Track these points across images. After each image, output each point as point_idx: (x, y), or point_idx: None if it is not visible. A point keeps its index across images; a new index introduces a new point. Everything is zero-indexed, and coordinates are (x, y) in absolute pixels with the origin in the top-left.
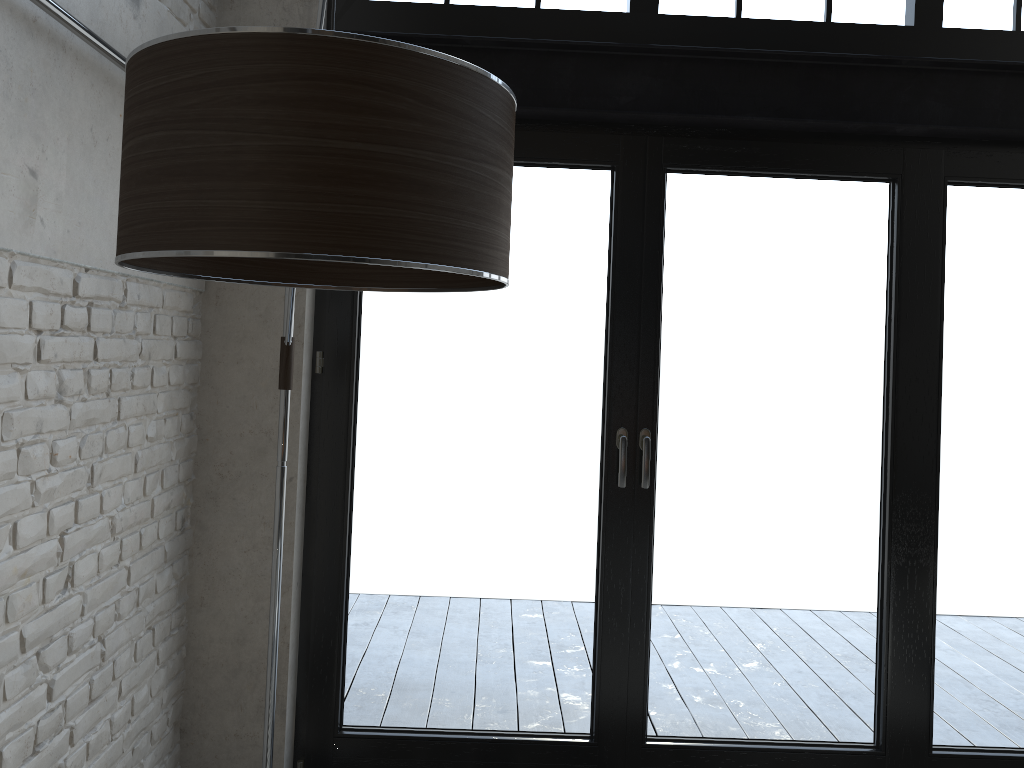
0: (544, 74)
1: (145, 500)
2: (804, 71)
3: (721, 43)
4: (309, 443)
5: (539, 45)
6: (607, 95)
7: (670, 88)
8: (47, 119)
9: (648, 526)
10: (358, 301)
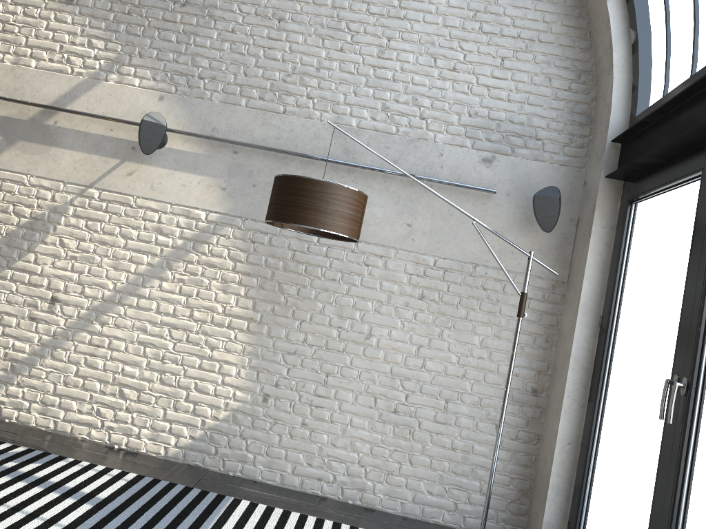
0: (675, 123)
1: (491, 362)
2: None
3: None
4: (593, 367)
5: (668, 106)
6: (695, 122)
7: None
8: (418, 209)
9: (676, 460)
10: (614, 286)
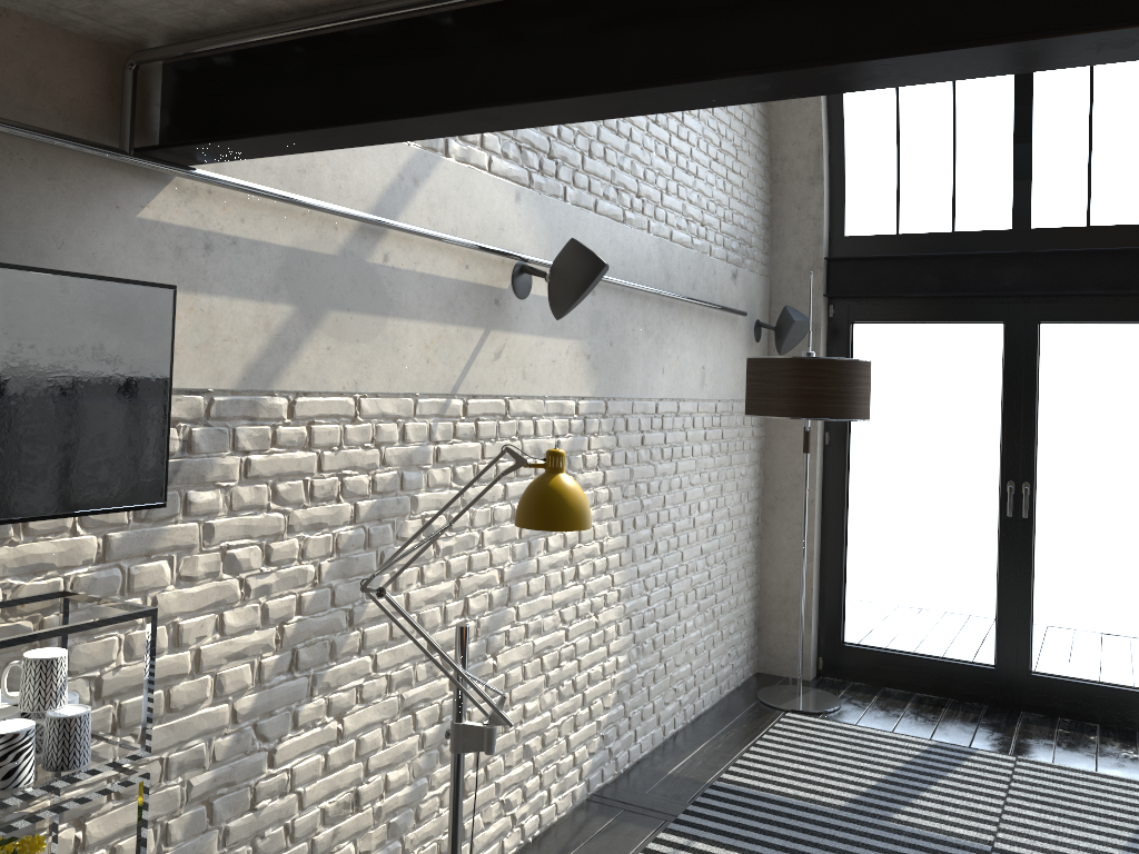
0: (956, 271)
1: (740, 504)
2: (1133, 257)
3: (1074, 243)
4: (822, 482)
5: (951, 255)
6: (996, 281)
7: (1038, 274)
8: (707, 345)
9: (1029, 541)
10: None
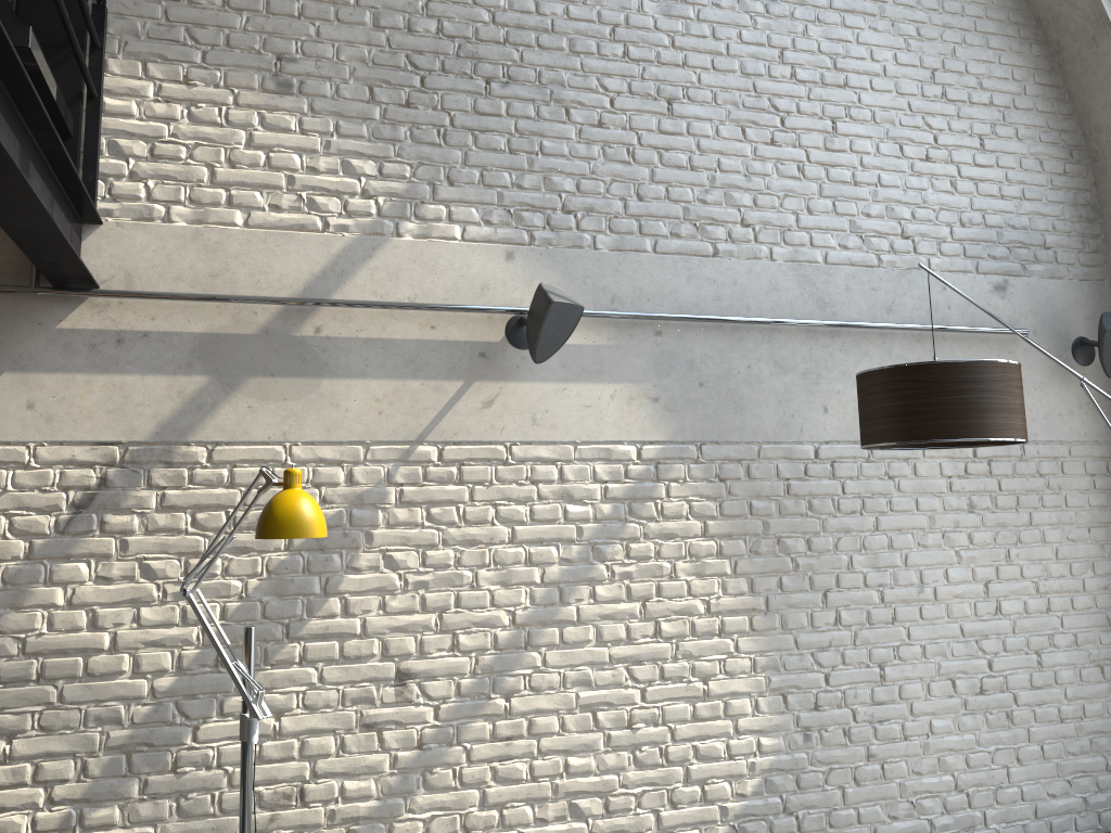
0: None
1: (1073, 578)
2: None
3: None
4: None
5: None
6: None
7: None
8: None
9: None
10: None
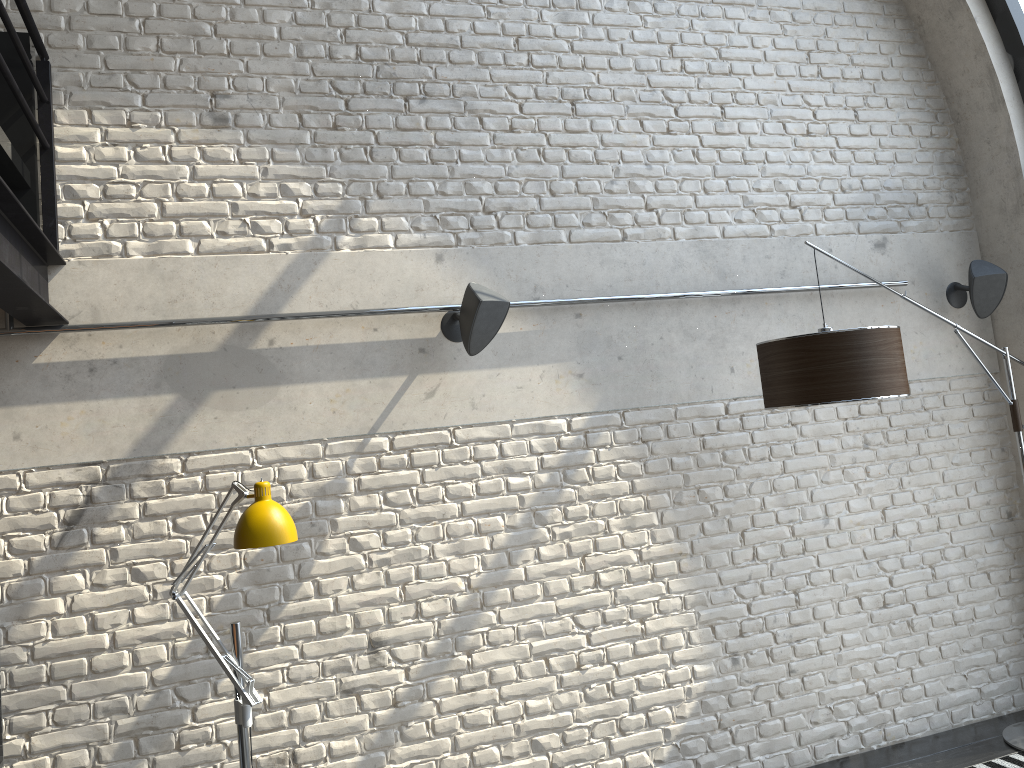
0: None
1: (959, 498)
2: None
3: None
4: None
5: None
6: None
7: None
8: None
9: None
10: None
